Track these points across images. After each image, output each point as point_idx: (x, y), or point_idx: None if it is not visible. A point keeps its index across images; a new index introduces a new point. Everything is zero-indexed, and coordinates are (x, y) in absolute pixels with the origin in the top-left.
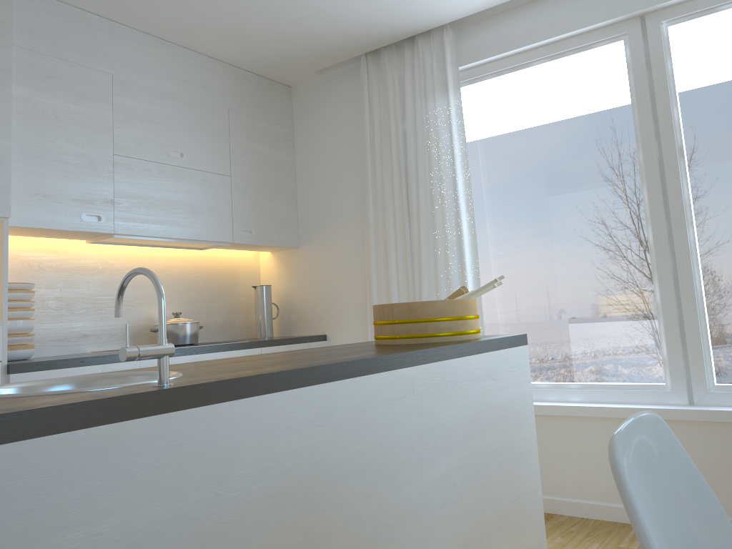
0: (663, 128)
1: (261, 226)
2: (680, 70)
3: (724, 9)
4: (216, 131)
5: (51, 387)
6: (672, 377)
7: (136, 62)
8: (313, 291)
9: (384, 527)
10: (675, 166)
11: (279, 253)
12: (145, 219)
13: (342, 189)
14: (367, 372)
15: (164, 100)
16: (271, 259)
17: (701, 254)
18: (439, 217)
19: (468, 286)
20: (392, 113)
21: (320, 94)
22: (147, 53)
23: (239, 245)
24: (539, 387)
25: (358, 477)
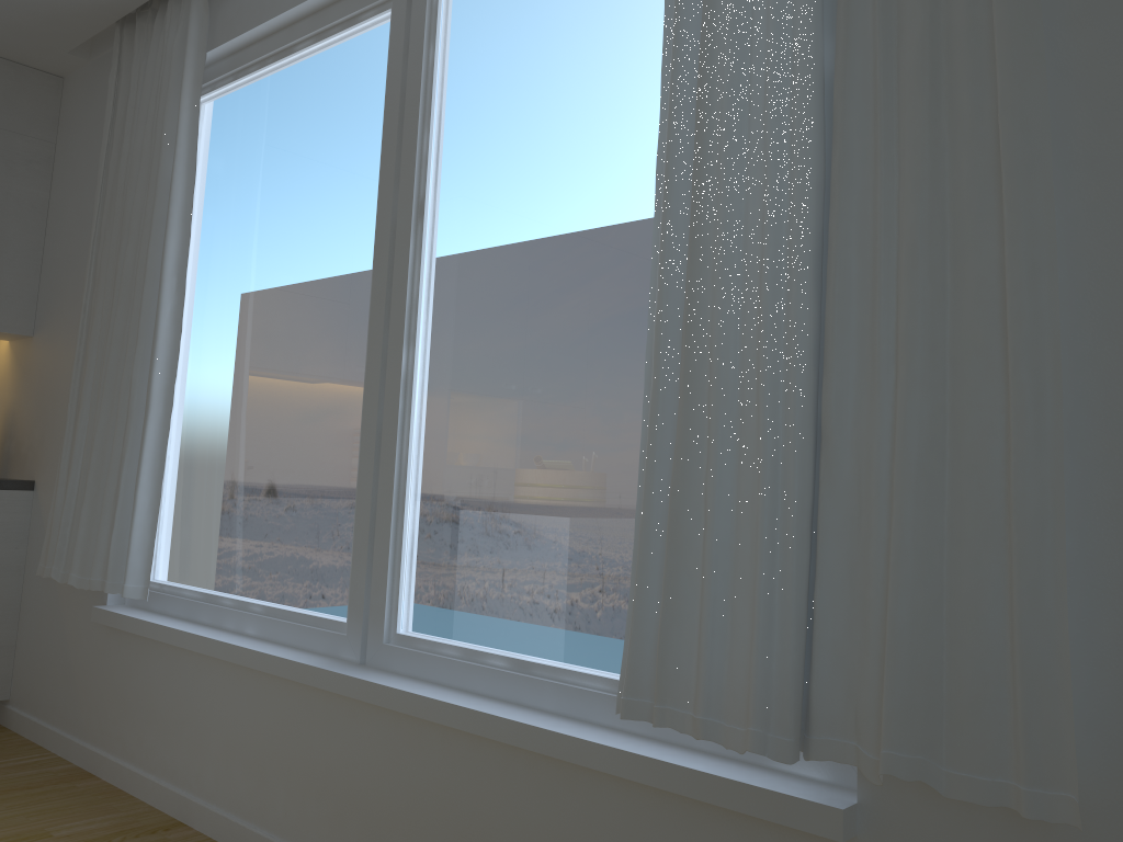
0: (405, 165)
1: None
2: (445, 64)
3: None
4: None
5: None
6: (350, 611)
7: None
8: (35, 408)
9: None
10: (408, 235)
11: (16, 344)
12: None
13: (82, 246)
14: None
15: None
16: (9, 352)
17: (421, 395)
18: (139, 299)
19: (150, 418)
20: (129, 122)
21: (86, 89)
22: None
23: None
24: (224, 604)
25: None
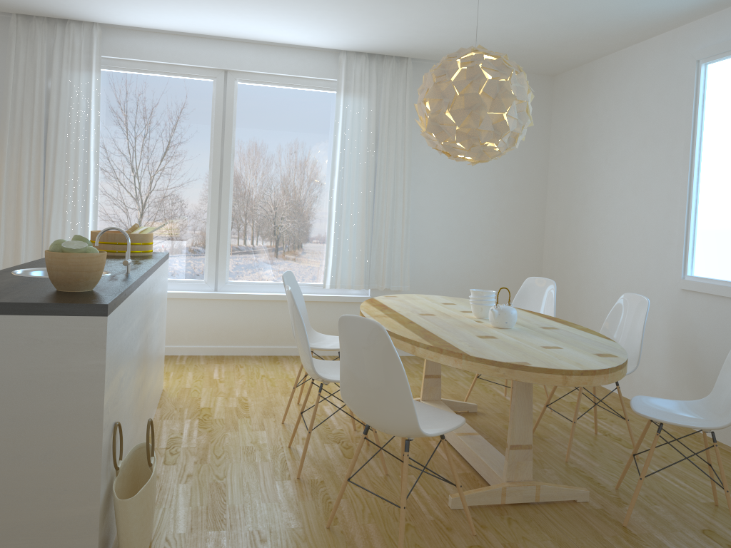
0: (226, 139)
1: None
2: (240, 109)
3: (267, 84)
4: None
5: (21, 273)
6: (208, 276)
7: None
8: None
9: (151, 336)
10: (229, 163)
11: None
12: None
13: None
14: (154, 271)
15: None
16: None
17: (233, 212)
18: (72, 161)
19: (90, 212)
20: (38, 71)
21: None
22: None
23: None
24: None
25: (151, 314)
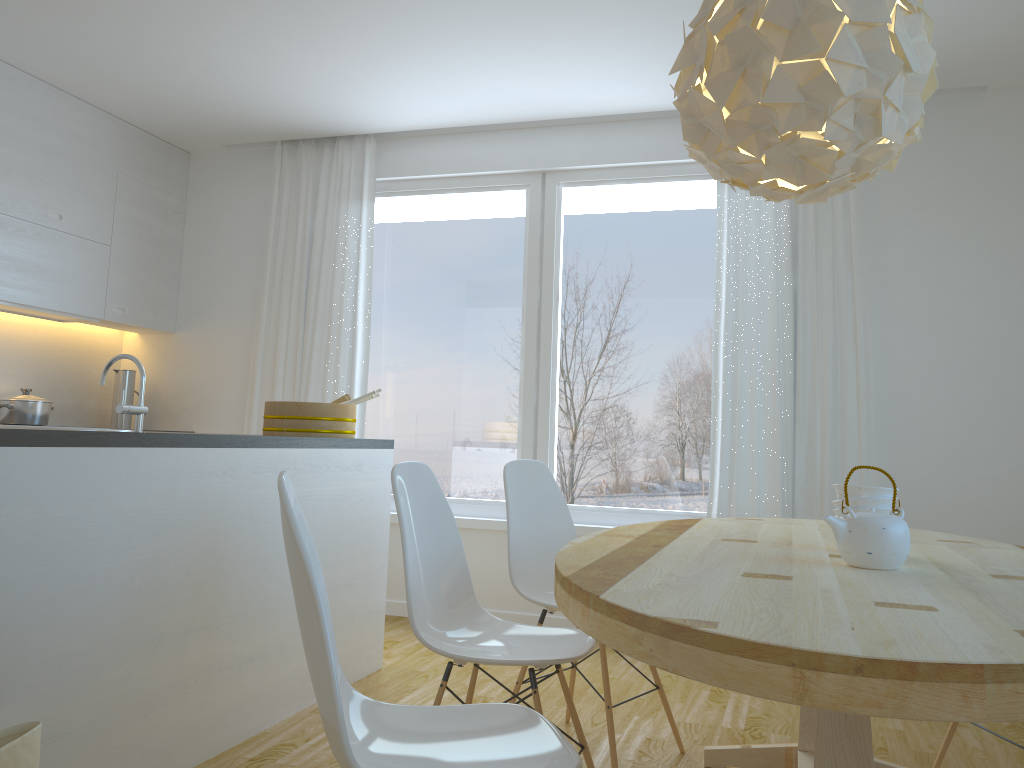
0: (545, 276)
1: (137, 305)
2: (566, 228)
3: (606, 184)
4: (102, 195)
5: None
6: None
7: (26, 110)
8: (185, 383)
9: (262, 557)
10: (550, 312)
11: (150, 336)
12: (13, 284)
13: (235, 278)
14: (265, 446)
15: (49, 155)
16: (139, 341)
17: (559, 390)
18: (335, 324)
19: (355, 396)
20: (302, 209)
21: (224, 169)
22: (38, 101)
23: (108, 323)
24: None
25: (249, 517)
